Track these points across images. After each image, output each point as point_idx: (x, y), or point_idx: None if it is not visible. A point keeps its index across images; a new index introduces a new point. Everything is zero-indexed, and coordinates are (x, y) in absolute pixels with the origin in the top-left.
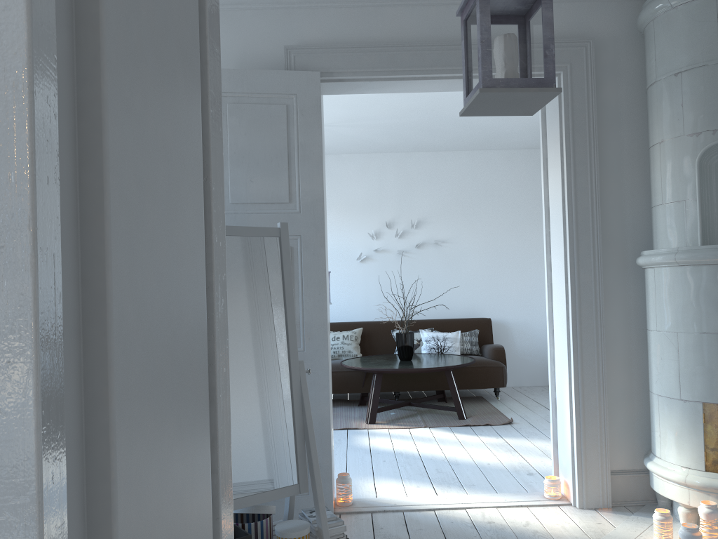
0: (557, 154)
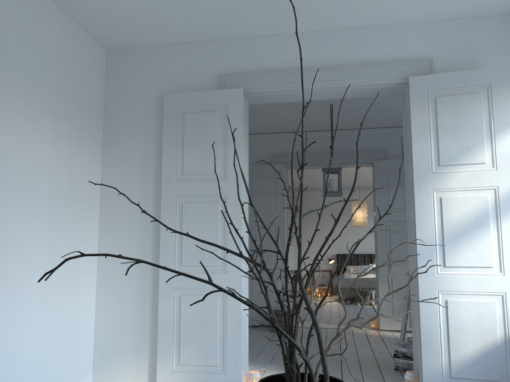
0: (247, 150)
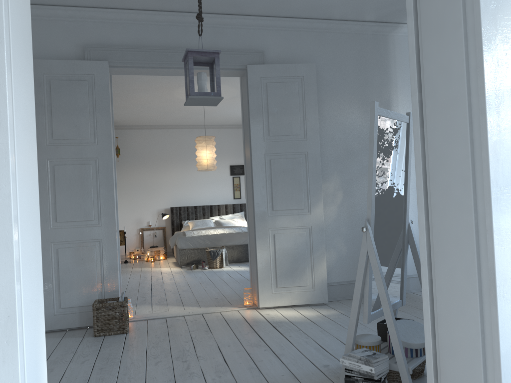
0: None
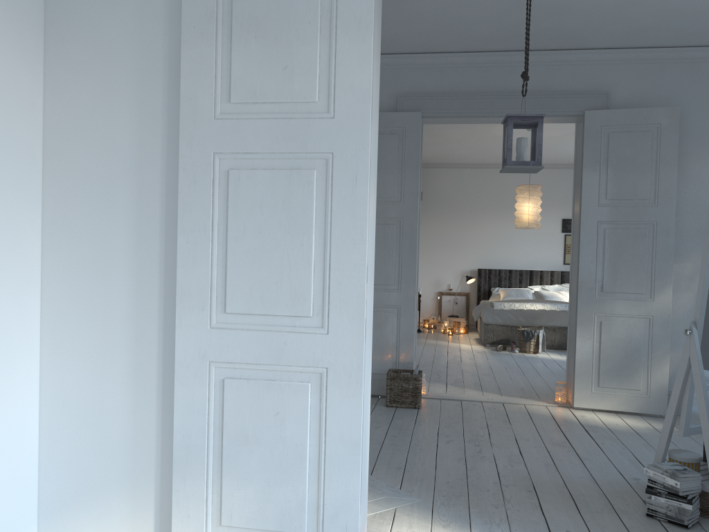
0: (378, 53)
